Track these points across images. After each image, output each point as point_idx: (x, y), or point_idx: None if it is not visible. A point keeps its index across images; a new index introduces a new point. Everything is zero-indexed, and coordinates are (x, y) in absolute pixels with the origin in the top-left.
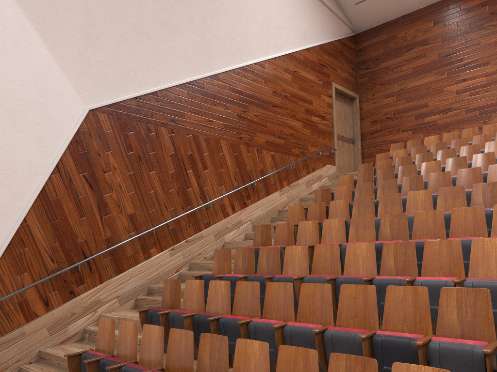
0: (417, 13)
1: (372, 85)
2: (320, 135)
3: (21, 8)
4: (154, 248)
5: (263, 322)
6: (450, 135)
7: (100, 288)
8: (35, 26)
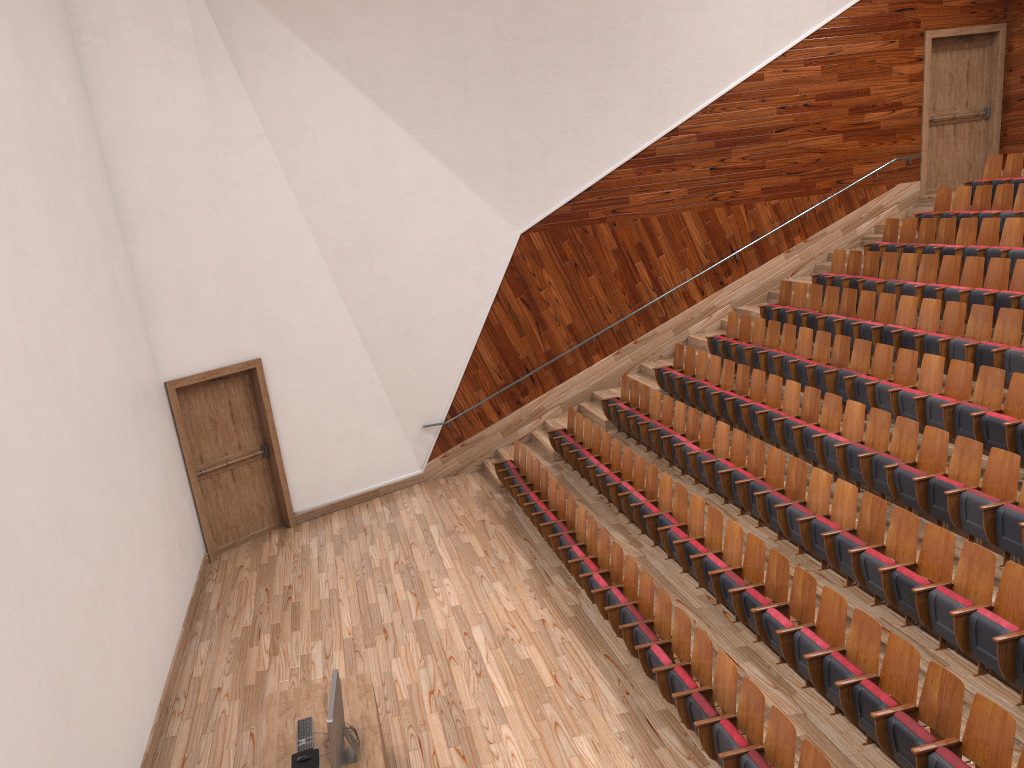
0: None
1: None
2: (884, 140)
3: (451, 171)
4: (596, 355)
5: (591, 461)
6: None
7: (542, 397)
8: (464, 181)
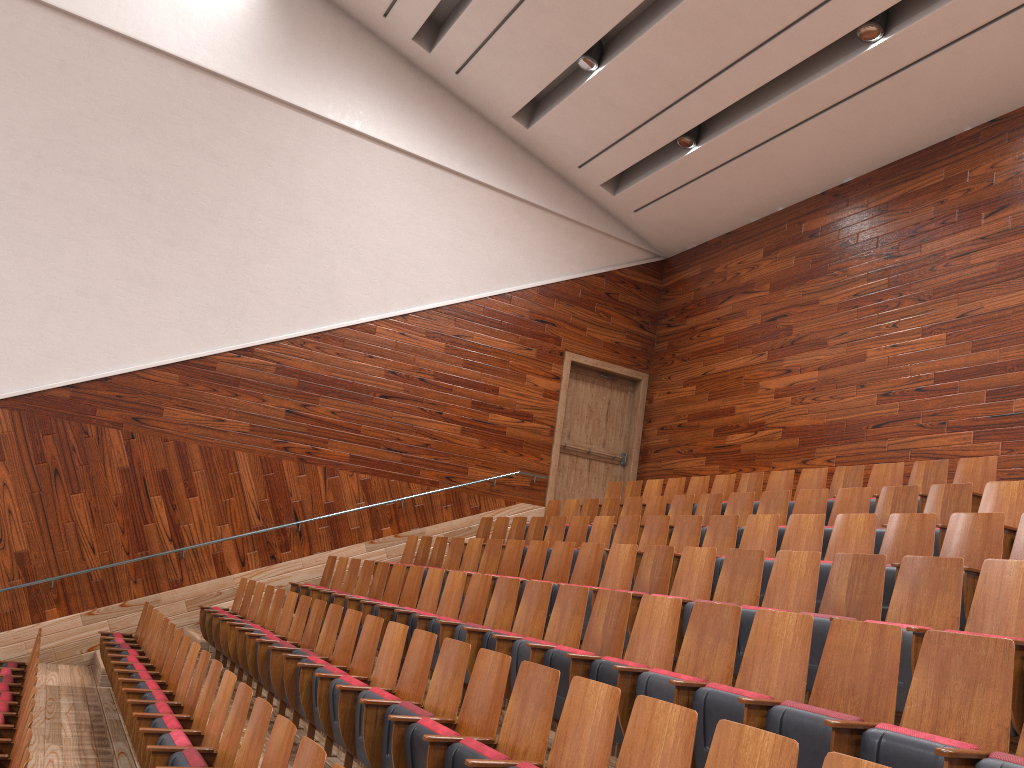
0: (745, 231)
1: (670, 359)
2: (508, 448)
3: None
4: (54, 608)
5: None
6: (677, 484)
7: None
8: None
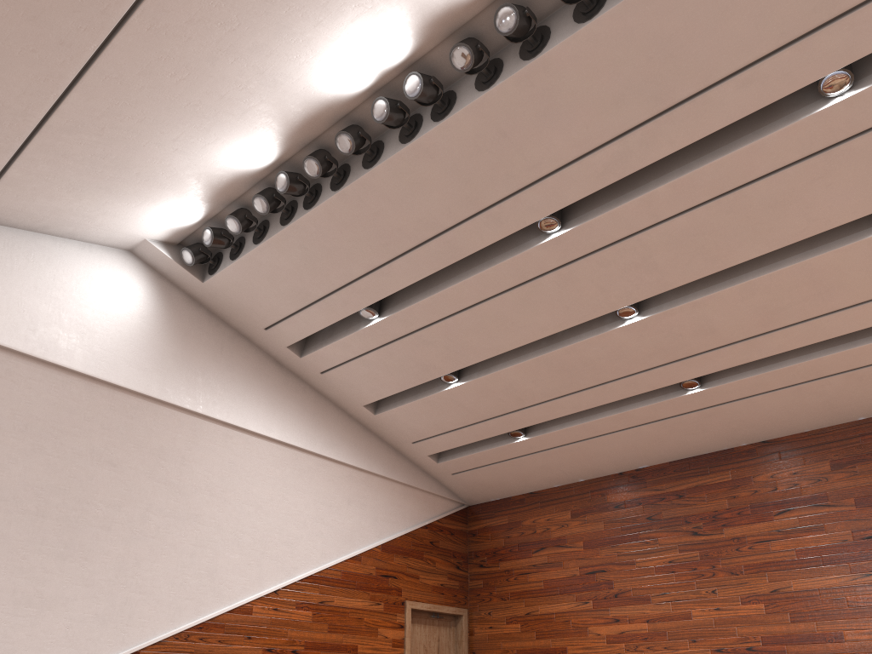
0: (549, 493)
1: (488, 596)
2: None
3: None
4: None
5: None
6: None
7: None
8: None
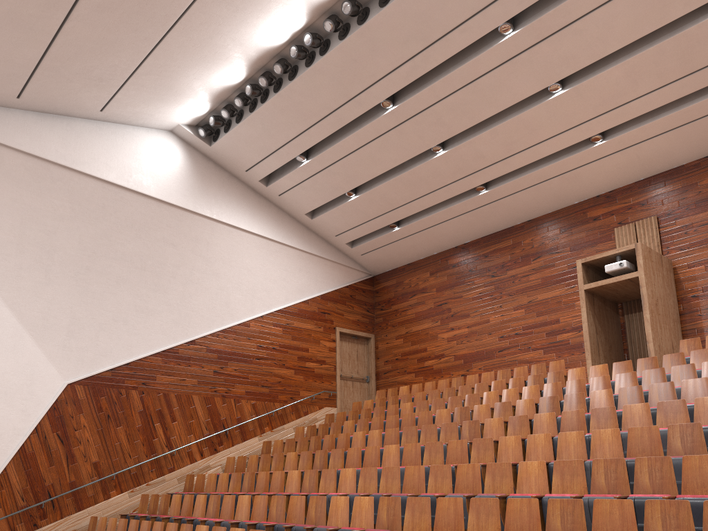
0: (418, 263)
1: (385, 326)
2: (316, 379)
3: (21, 323)
4: (114, 490)
5: None
6: (417, 387)
7: (60, 522)
8: (30, 333)
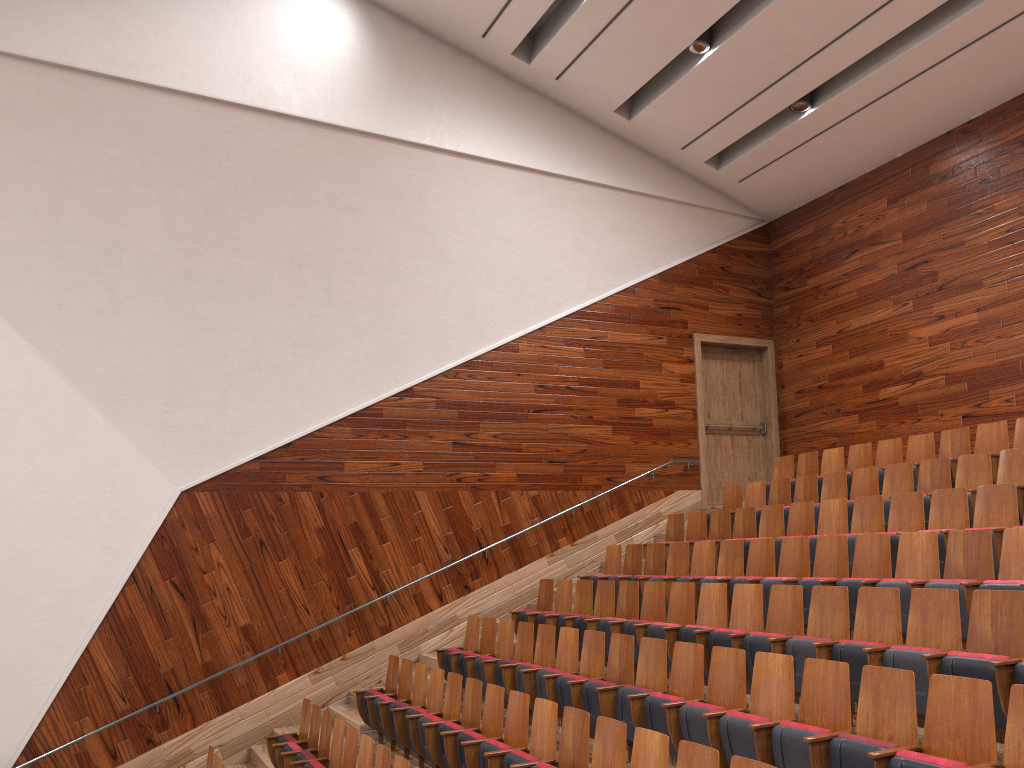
0: (861, 183)
1: (795, 322)
2: (658, 439)
3: (79, 391)
4: (283, 673)
5: None
6: (861, 450)
7: (192, 734)
8: (99, 407)
